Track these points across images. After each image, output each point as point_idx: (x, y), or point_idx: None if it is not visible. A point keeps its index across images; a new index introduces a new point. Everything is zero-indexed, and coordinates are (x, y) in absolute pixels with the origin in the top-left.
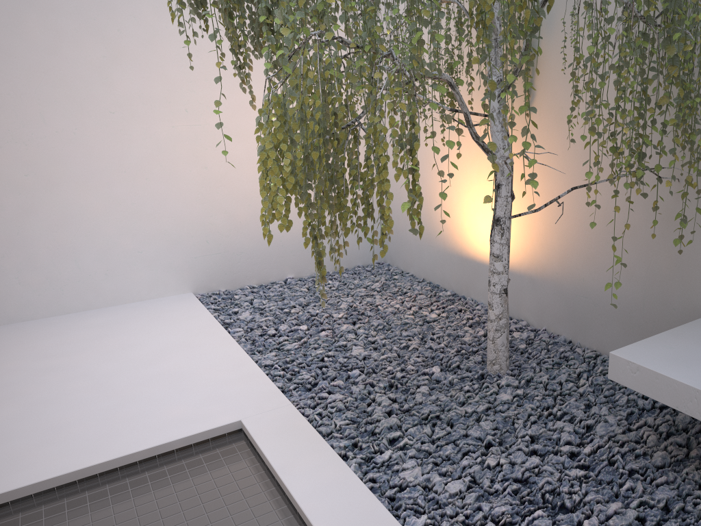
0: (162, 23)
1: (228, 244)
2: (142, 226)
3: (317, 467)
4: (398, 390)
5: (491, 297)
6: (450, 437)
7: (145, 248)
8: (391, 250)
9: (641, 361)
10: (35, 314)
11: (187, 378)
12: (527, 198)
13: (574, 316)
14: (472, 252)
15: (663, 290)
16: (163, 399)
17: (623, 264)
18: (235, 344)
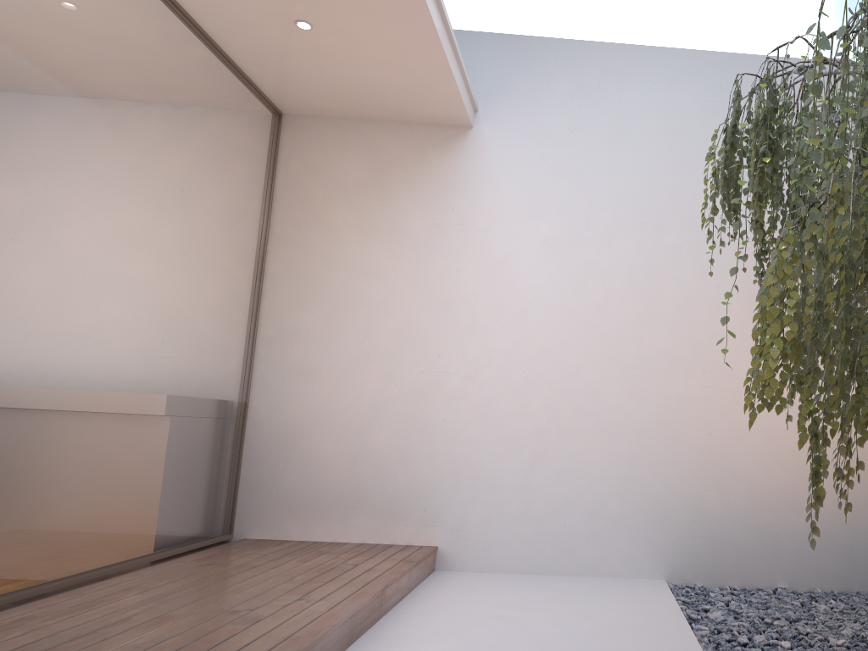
0: (699, 285)
1: (715, 528)
2: (632, 490)
3: None
4: None
5: None
6: None
7: (630, 515)
8: None
9: None
10: (515, 567)
11: None
12: None
13: None
14: None
15: None
16: None
17: None
18: (693, 641)
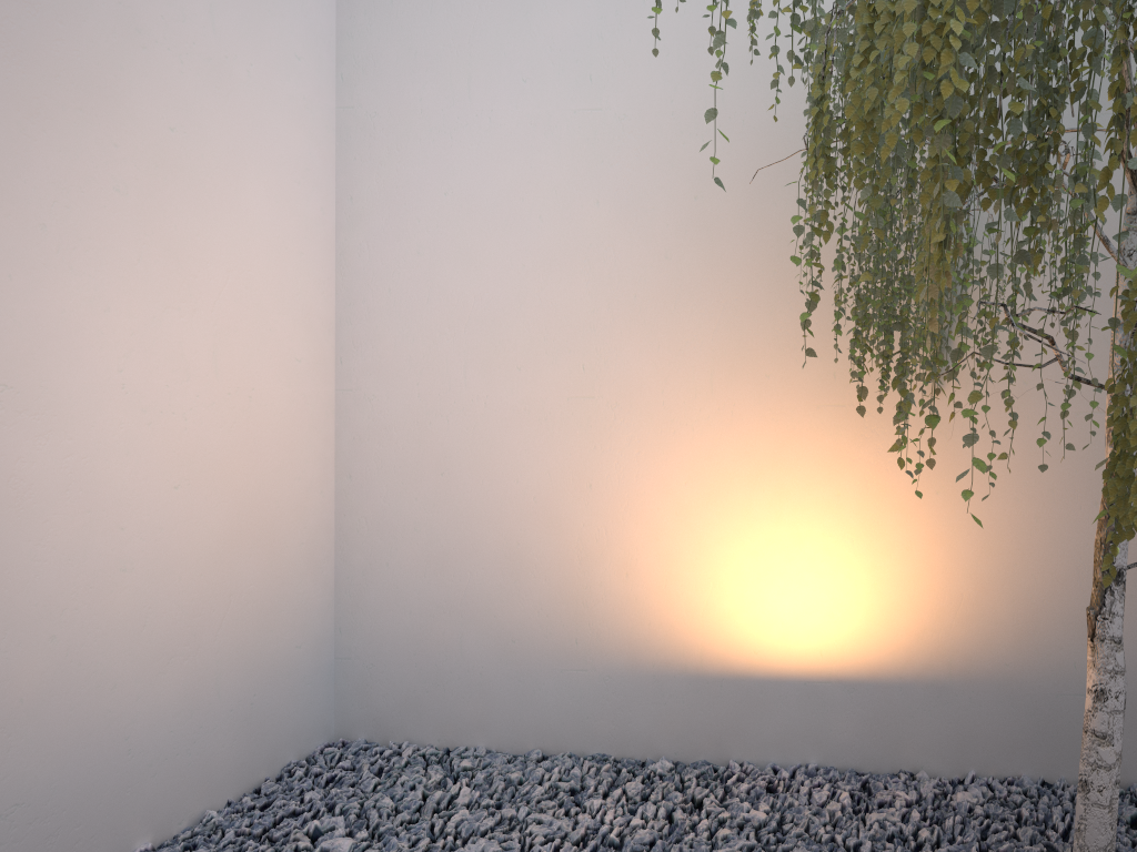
0: None
1: None
2: None
3: None
4: None
5: (1111, 721)
6: None
7: None
8: (380, 703)
9: None
10: None
11: None
12: (927, 537)
13: (1050, 734)
14: (741, 661)
15: None
16: None
17: None
18: None
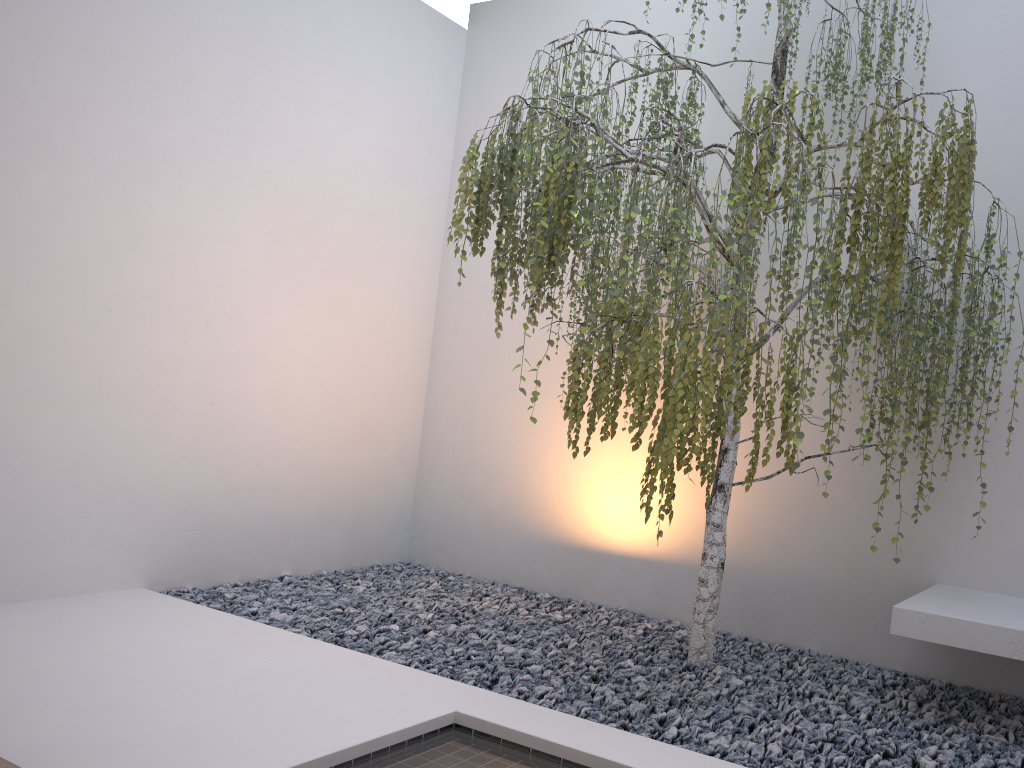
0: (208, 208)
1: (213, 517)
2: (100, 477)
3: (617, 741)
4: (606, 683)
5: (707, 572)
6: (719, 715)
7: (95, 511)
8: (427, 544)
9: (927, 611)
10: None
11: (308, 676)
12: (693, 474)
13: (753, 608)
14: (592, 540)
15: (873, 567)
16: (307, 697)
17: (877, 529)
18: (324, 643)
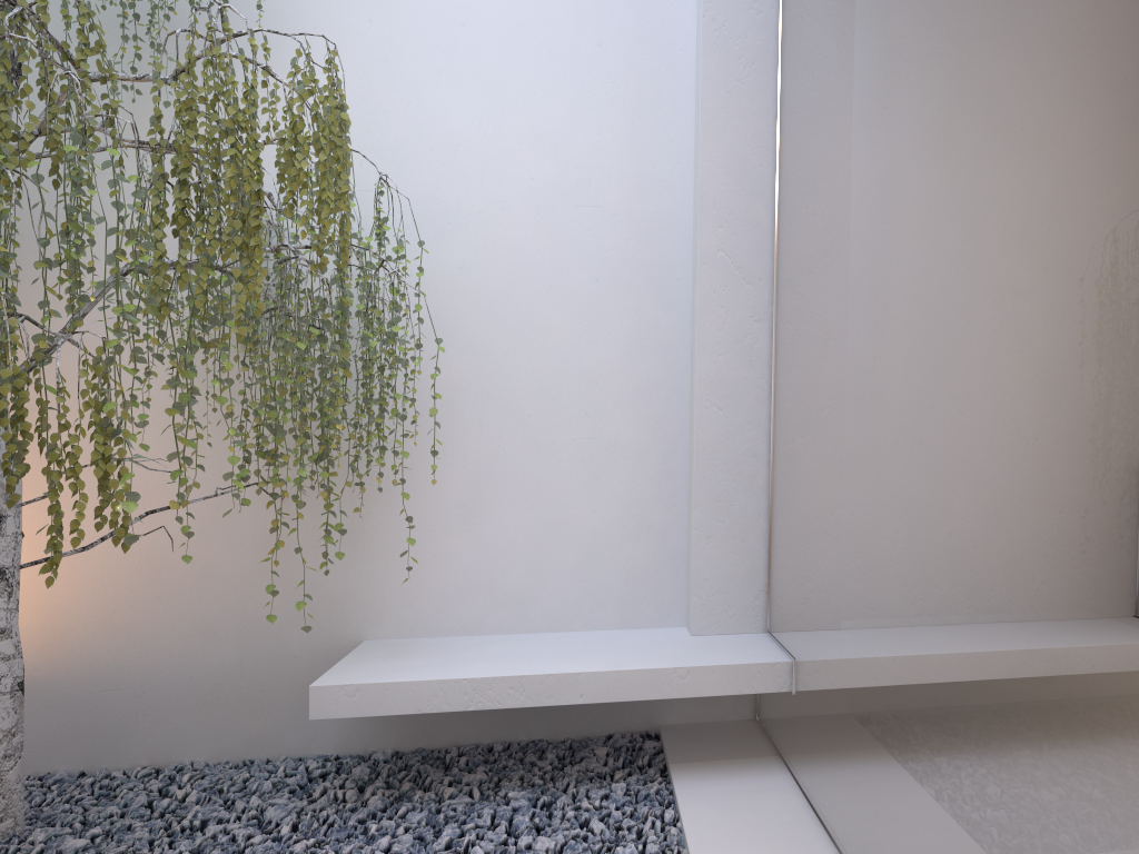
0: None
1: None
2: None
3: None
4: None
5: None
6: None
7: None
8: None
9: (357, 681)
10: None
11: None
12: None
13: (88, 728)
14: None
15: (275, 637)
16: None
17: (274, 592)
18: None
